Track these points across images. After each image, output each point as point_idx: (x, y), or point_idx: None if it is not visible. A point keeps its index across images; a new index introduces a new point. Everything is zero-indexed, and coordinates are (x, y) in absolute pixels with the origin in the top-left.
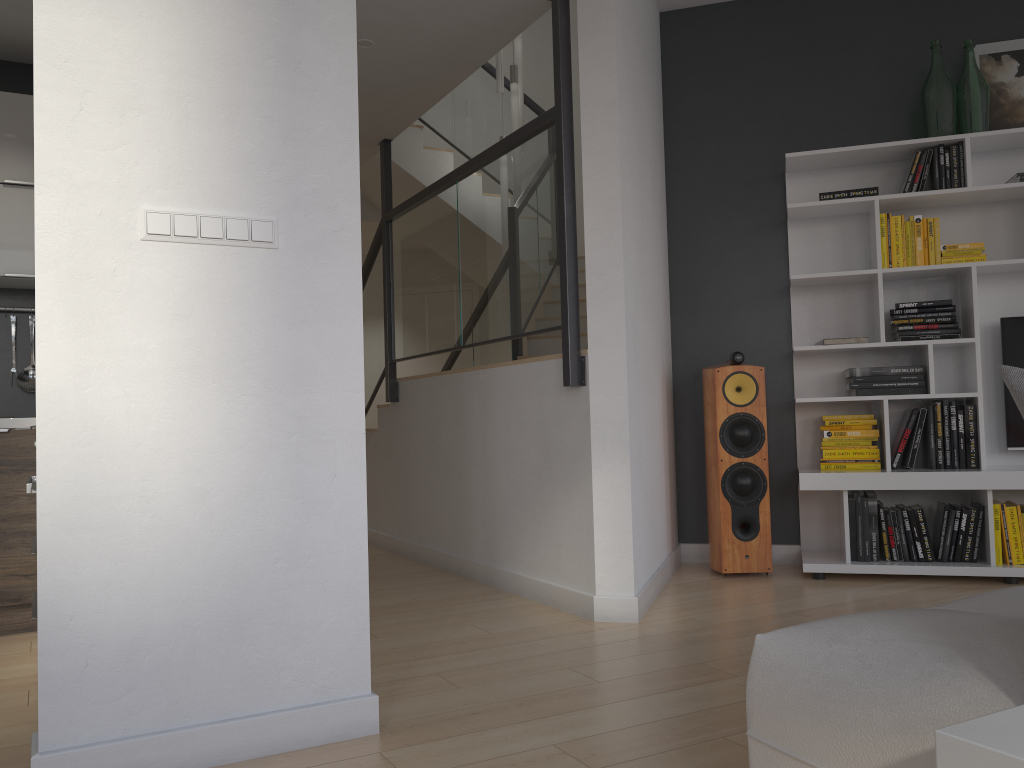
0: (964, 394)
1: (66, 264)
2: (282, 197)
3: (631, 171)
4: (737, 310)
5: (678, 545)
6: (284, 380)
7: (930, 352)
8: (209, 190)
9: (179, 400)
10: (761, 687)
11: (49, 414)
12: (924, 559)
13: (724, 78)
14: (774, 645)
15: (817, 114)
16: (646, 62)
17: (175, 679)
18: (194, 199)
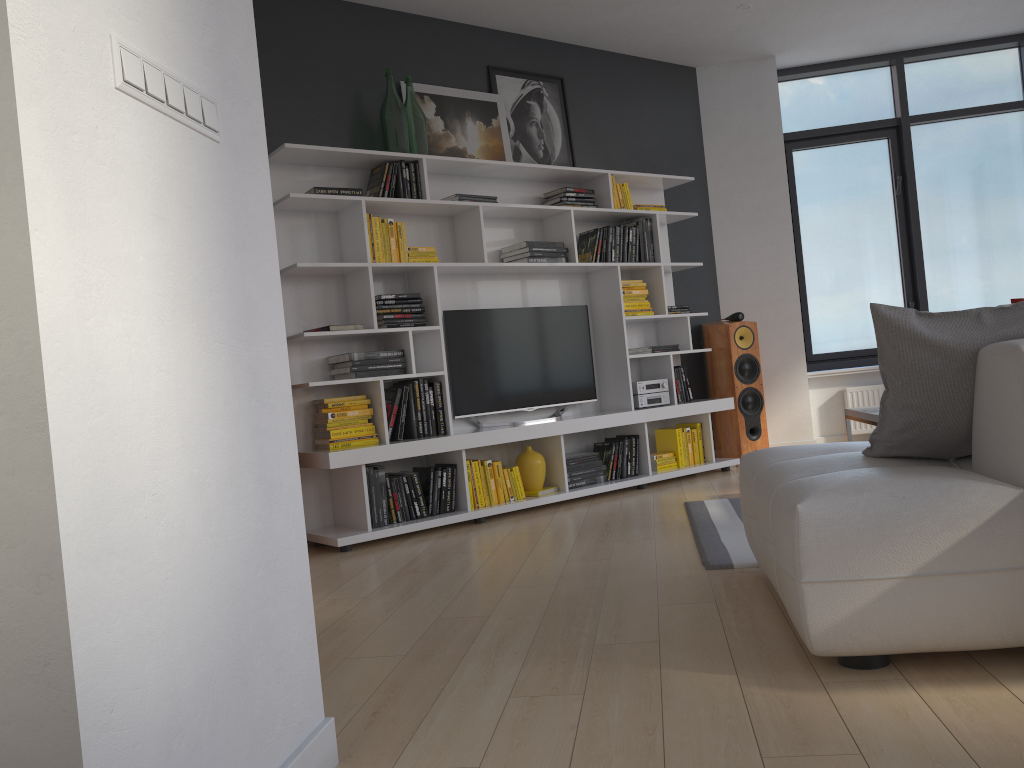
0: (436, 373)
1: (48, 101)
2: (215, 73)
3: None
4: None
5: None
6: (240, 324)
7: (411, 338)
8: (163, 37)
9: (170, 345)
10: (817, 540)
11: (55, 360)
12: (421, 516)
13: None
14: (817, 508)
15: (287, 111)
16: None
17: (206, 765)
18: (153, 45)
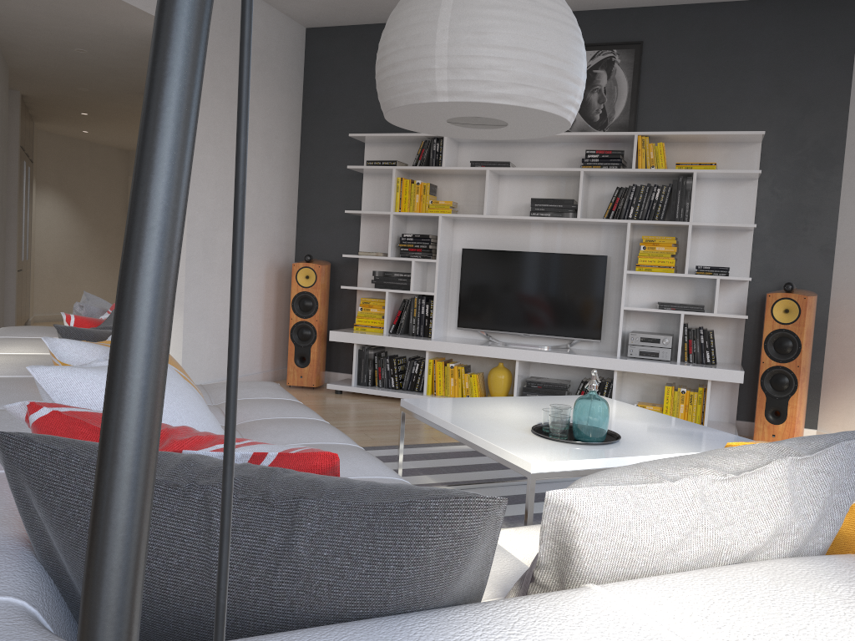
0: (427, 293)
1: None
2: None
3: (215, 145)
4: (333, 227)
5: (286, 367)
6: None
7: (412, 266)
8: None
9: None
10: None
11: None
12: (394, 388)
13: (338, 76)
14: None
15: None
16: (265, 69)
17: None
18: None
